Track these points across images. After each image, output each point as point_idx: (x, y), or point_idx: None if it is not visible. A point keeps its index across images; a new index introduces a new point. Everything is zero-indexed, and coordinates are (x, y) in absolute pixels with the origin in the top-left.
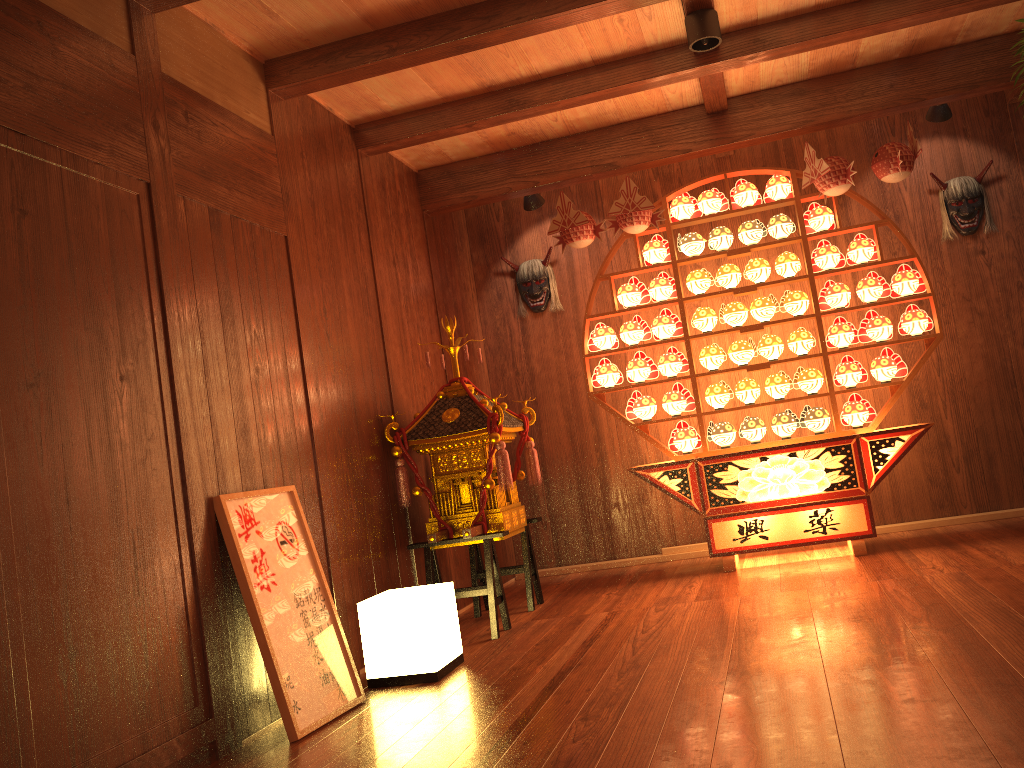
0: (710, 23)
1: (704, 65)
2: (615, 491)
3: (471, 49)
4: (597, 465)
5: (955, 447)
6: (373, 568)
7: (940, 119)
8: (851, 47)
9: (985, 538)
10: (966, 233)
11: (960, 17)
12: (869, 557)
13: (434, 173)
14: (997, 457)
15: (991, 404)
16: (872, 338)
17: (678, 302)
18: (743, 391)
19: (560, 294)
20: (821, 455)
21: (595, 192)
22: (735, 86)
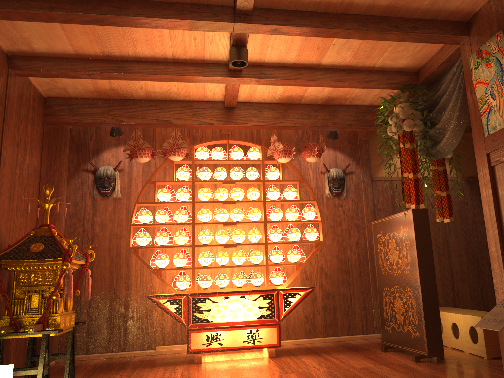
0: (244, 53)
1: (233, 77)
2: (133, 309)
3: (104, 24)
4: (124, 292)
5: (319, 301)
6: None
7: (333, 138)
8: (302, 92)
9: (334, 351)
10: (335, 195)
11: (352, 91)
12: (277, 359)
13: (57, 101)
14: (338, 308)
15: (338, 281)
16: (290, 239)
17: (192, 203)
18: (220, 258)
19: (121, 188)
20: (258, 298)
21: (152, 137)
22: (242, 96)
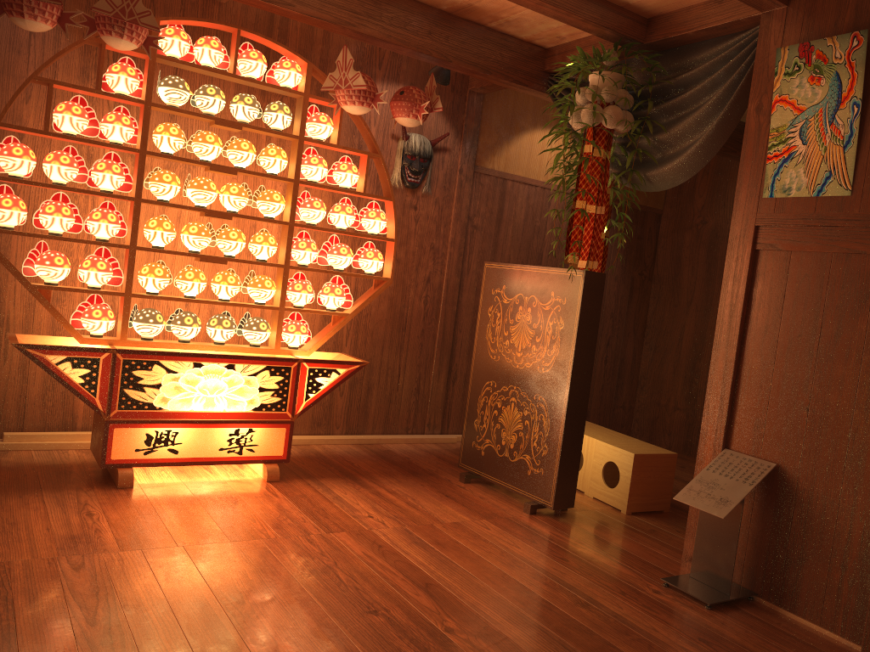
0: None
1: None
2: None
3: None
4: None
5: None
6: None
7: (442, 82)
8: None
9: (378, 473)
10: (410, 186)
11: (517, 10)
12: (285, 486)
13: None
14: (375, 388)
15: (383, 342)
16: (332, 264)
17: (140, 154)
18: (190, 282)
19: None
20: (260, 373)
21: None
22: None
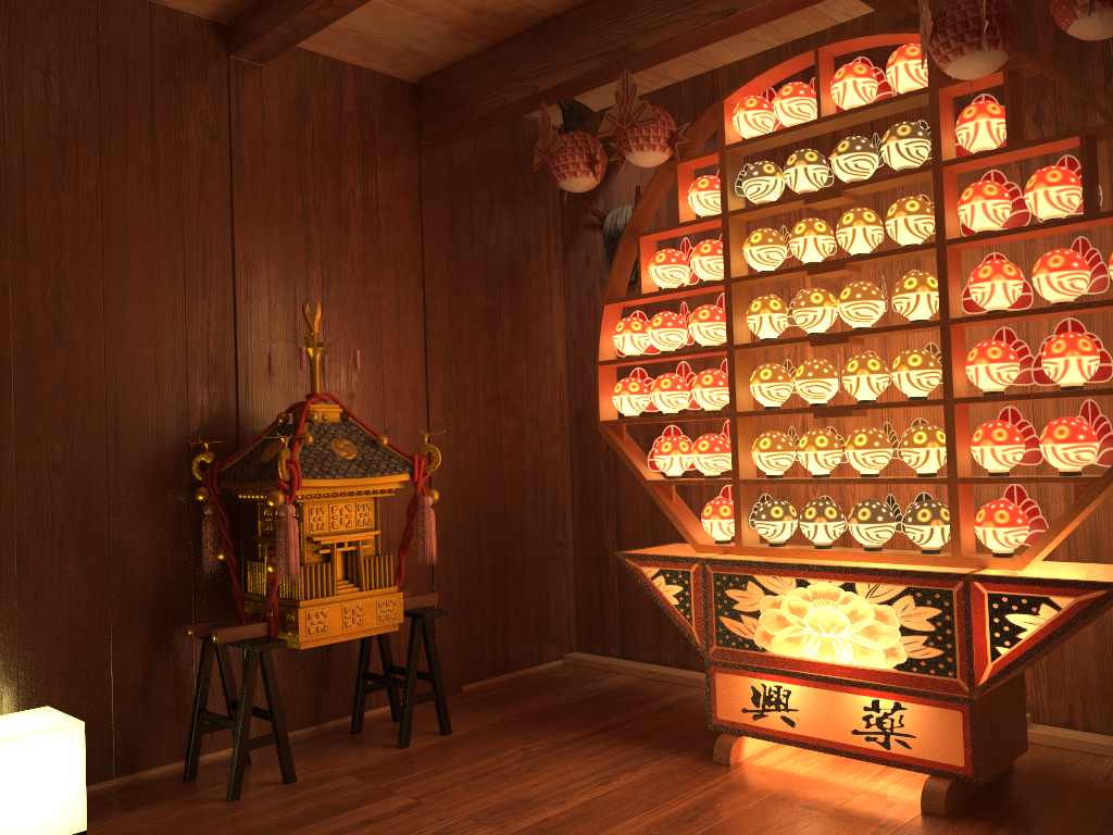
0: None
1: None
2: None
3: None
4: None
5: None
6: (111, 658)
7: None
8: None
9: None
10: None
11: None
12: (930, 828)
13: (433, 83)
14: None
15: None
16: (1052, 379)
17: (724, 285)
18: (803, 453)
19: None
20: (897, 600)
21: (712, 97)
22: None
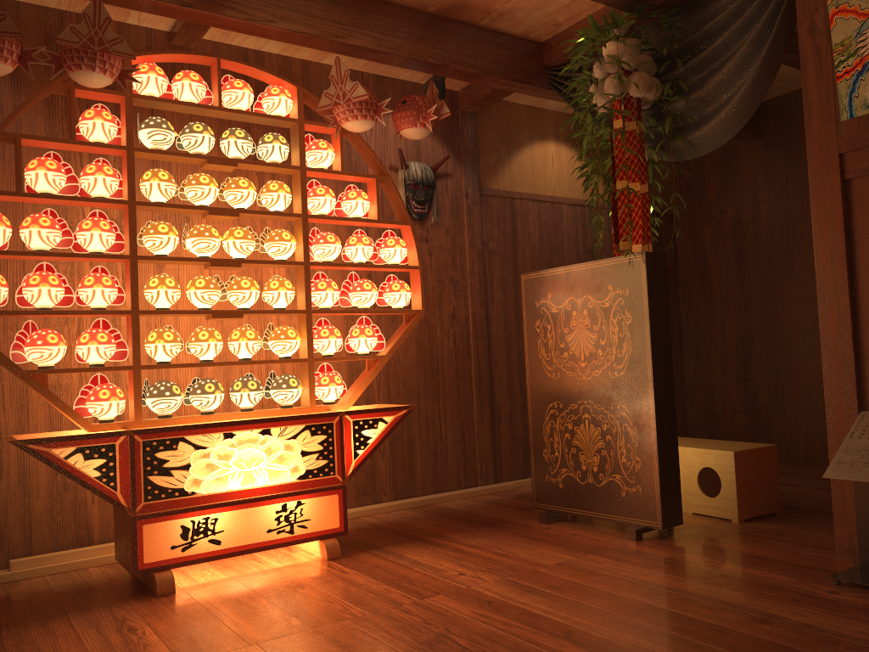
0: None
1: None
2: None
3: None
4: None
5: None
6: None
7: (438, 95)
8: None
9: (447, 530)
10: (418, 218)
11: None
12: (350, 561)
13: None
14: (417, 443)
15: (418, 390)
16: (357, 303)
17: (129, 205)
18: (205, 343)
19: None
20: (300, 434)
21: None
22: None
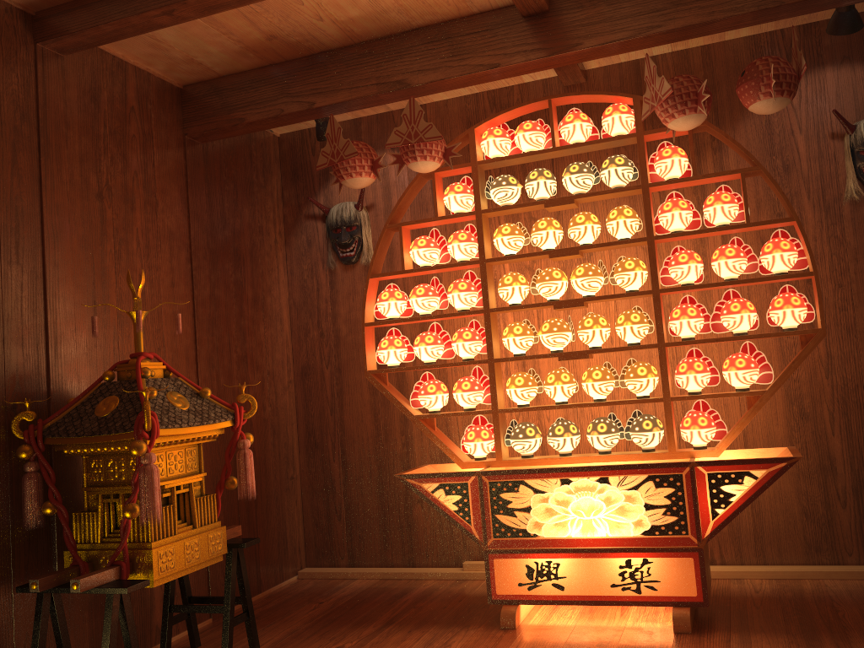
0: None
1: None
2: None
3: None
4: (401, 451)
5: (842, 474)
6: None
7: (845, 31)
8: None
9: None
10: None
11: None
12: (690, 642)
13: (200, 89)
14: None
15: None
16: (728, 328)
17: (480, 264)
18: (551, 386)
19: (374, 244)
20: (641, 485)
21: None
22: None
